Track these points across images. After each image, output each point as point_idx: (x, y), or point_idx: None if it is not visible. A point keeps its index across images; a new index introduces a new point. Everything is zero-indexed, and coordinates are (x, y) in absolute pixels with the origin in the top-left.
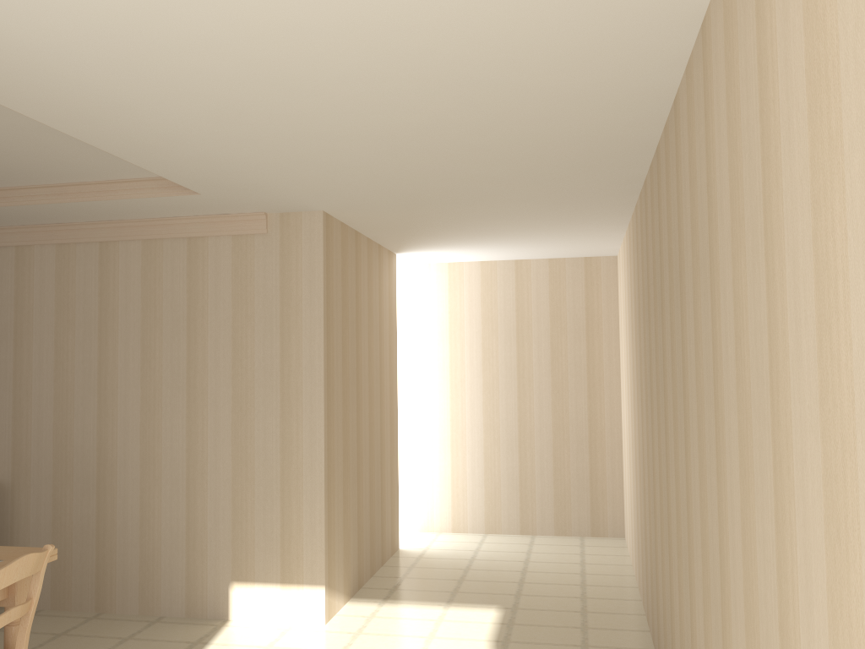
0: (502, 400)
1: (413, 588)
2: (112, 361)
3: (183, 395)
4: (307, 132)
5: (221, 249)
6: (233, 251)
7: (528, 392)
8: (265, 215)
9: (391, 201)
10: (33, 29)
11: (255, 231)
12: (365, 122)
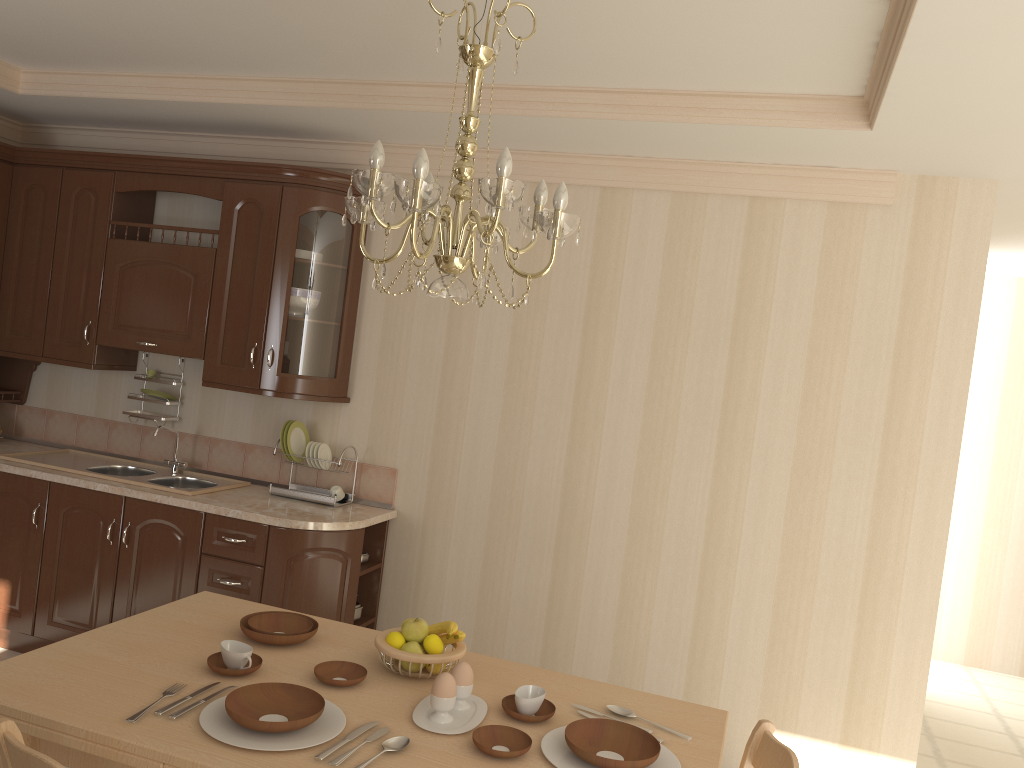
0: (1020, 483)
1: (968, 762)
2: (601, 369)
3: (712, 436)
4: None
5: (806, 222)
6: (827, 227)
7: None
8: (896, 177)
9: None
10: None
11: (871, 200)
12: None
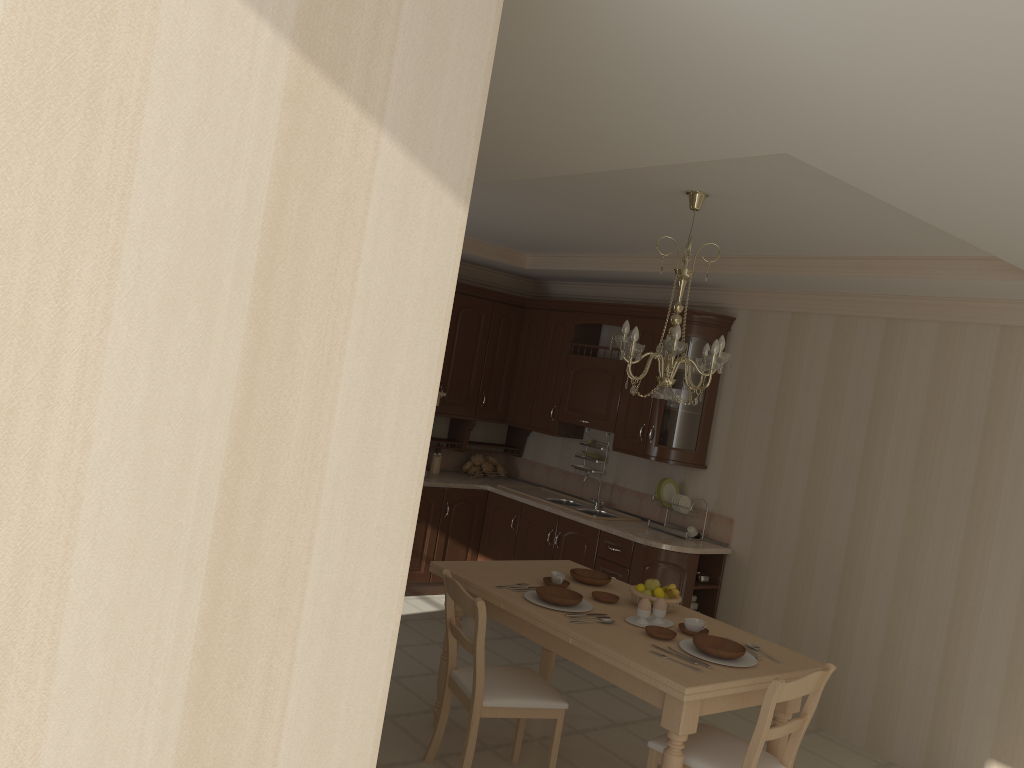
0: None
1: None
2: (879, 455)
3: (962, 514)
4: None
5: None
6: None
7: None
8: None
9: None
10: (975, 138)
11: None
12: None
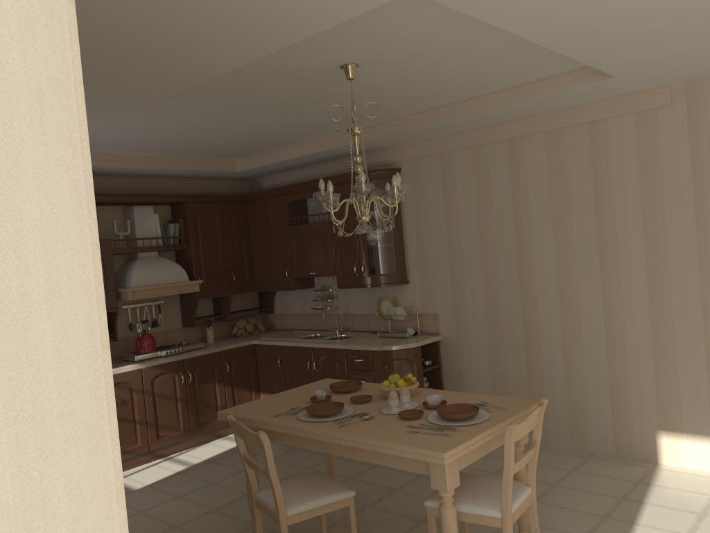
0: None
1: None
2: (528, 239)
3: (596, 264)
4: None
5: (623, 128)
6: (635, 127)
7: None
8: (669, 87)
9: None
10: None
11: (658, 105)
12: None
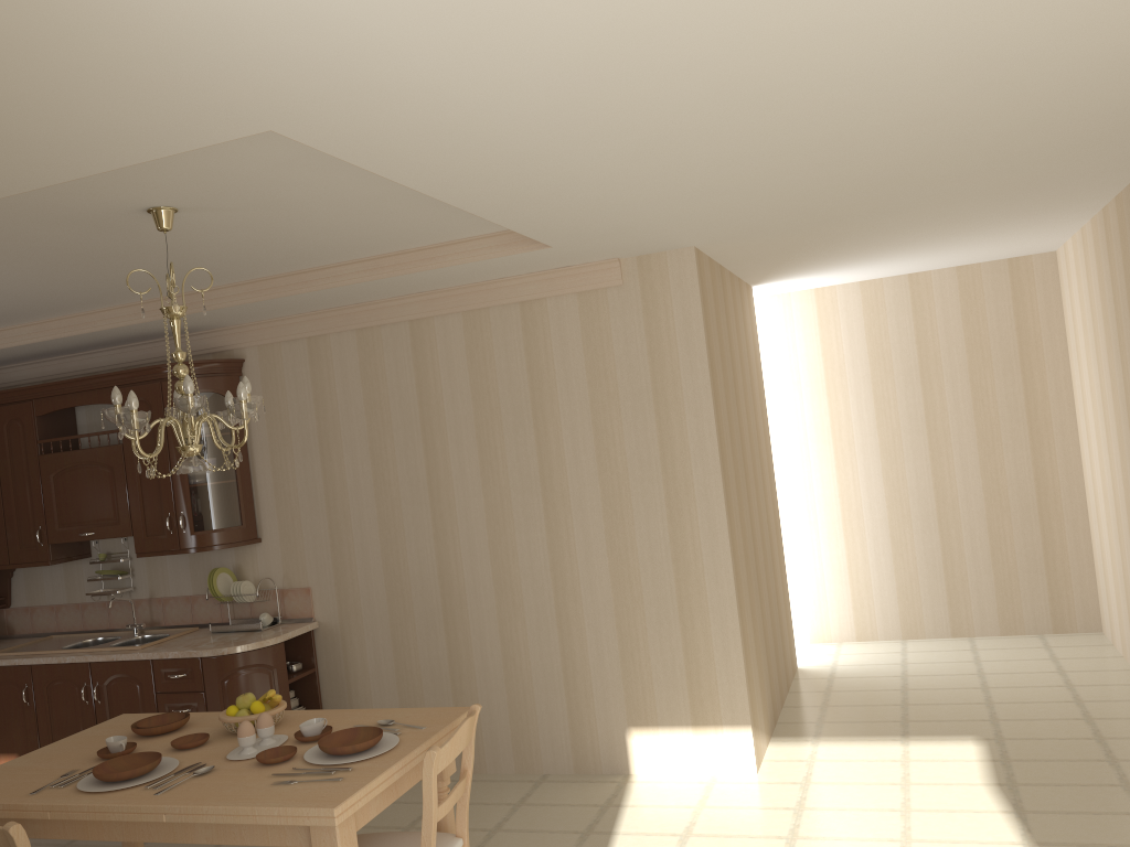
0: (908, 464)
1: (846, 719)
2: (444, 467)
3: (538, 500)
4: (740, 154)
5: (565, 312)
6: (581, 313)
7: (944, 449)
8: (619, 262)
9: (791, 223)
10: (480, 84)
11: (607, 284)
12: (826, 130)
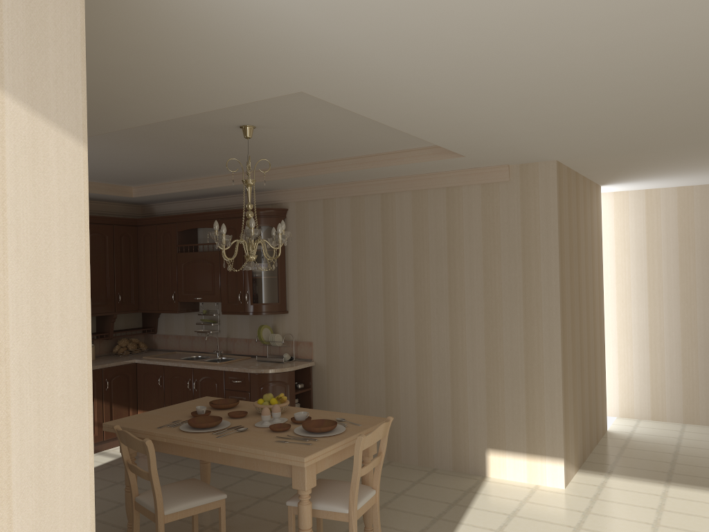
0: (699, 309)
1: (631, 466)
2: (393, 281)
3: (446, 306)
4: (576, 109)
5: (472, 195)
6: (482, 196)
7: None
8: (508, 167)
9: (619, 149)
10: (413, 71)
11: (499, 180)
12: (630, 98)
